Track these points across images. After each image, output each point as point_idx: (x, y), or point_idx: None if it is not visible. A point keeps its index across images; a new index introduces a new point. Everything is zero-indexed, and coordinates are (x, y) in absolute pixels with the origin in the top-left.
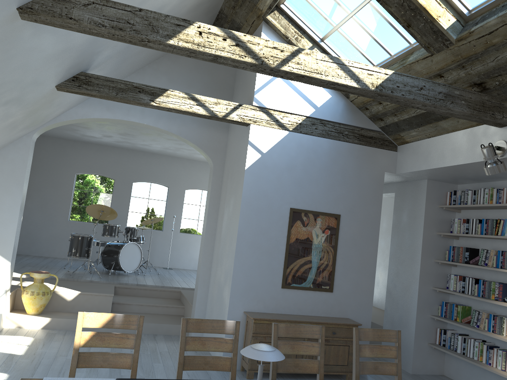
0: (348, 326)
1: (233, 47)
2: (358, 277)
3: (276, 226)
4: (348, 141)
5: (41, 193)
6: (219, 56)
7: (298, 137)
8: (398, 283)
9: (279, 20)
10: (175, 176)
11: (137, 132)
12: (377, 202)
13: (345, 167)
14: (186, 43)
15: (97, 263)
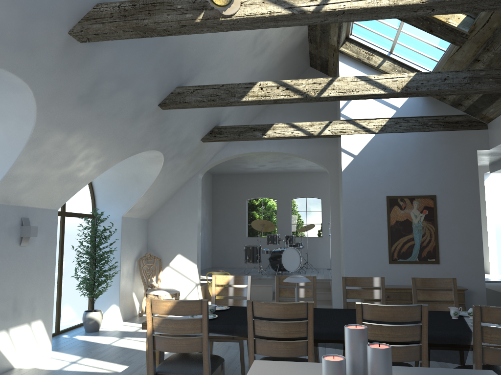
0: None
1: (285, 91)
2: (464, 248)
3: (375, 213)
4: (433, 130)
5: (224, 218)
6: (276, 99)
7: (384, 136)
8: None
9: (350, 48)
10: (325, 189)
11: (280, 158)
12: (472, 178)
13: (434, 153)
14: (253, 97)
15: (269, 268)
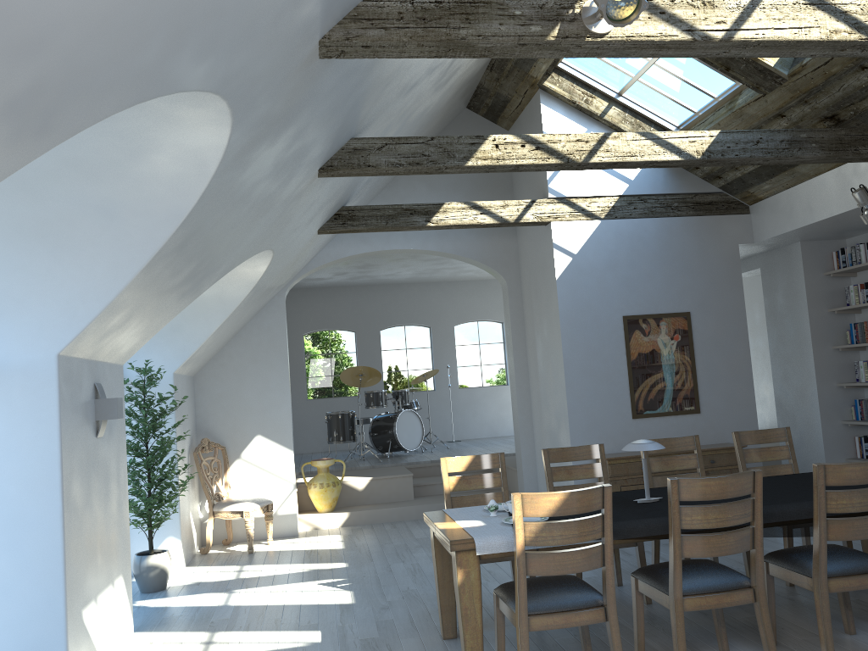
0: (730, 451)
1: (534, 152)
2: (730, 388)
3: (609, 342)
4: (680, 214)
5: None
6: (521, 165)
7: (614, 224)
8: (789, 388)
9: (560, 83)
10: (436, 310)
11: (384, 260)
12: (735, 285)
13: (684, 249)
14: (485, 161)
15: (363, 449)
